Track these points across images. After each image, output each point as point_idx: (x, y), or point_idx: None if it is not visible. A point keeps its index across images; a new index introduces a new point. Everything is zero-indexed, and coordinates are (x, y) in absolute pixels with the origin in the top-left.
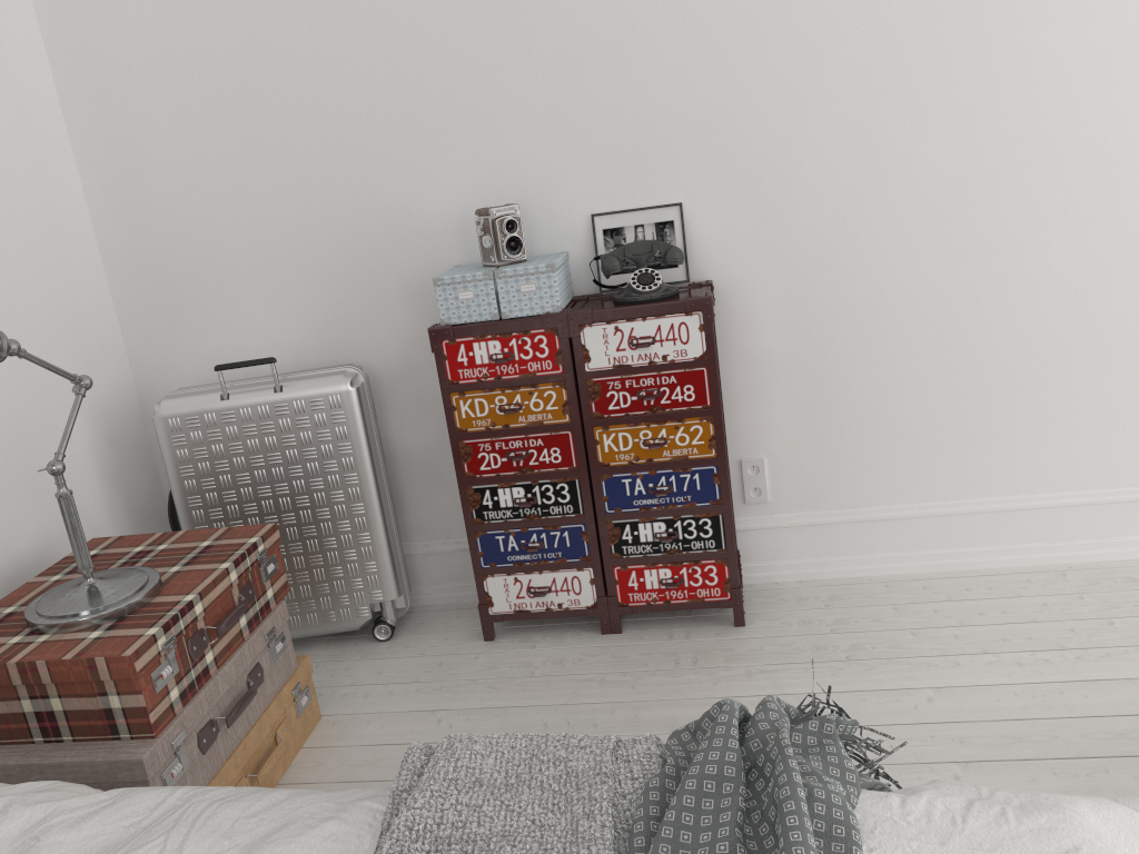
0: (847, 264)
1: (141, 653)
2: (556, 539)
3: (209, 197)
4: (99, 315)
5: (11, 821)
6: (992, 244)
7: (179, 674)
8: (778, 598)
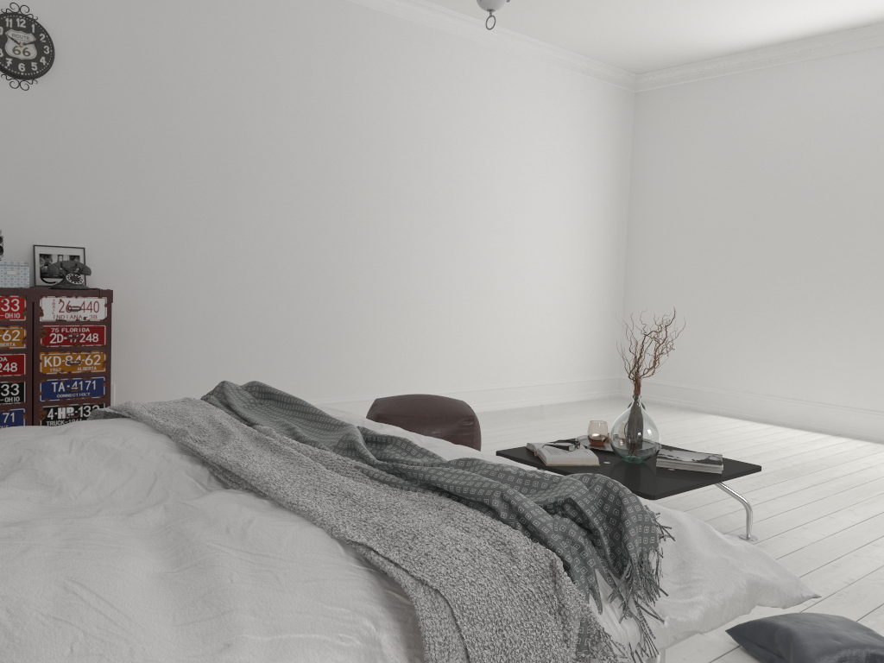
0: (162, 290)
1: None
2: (6, 417)
3: None
4: None
5: None
6: (224, 290)
7: None
8: None
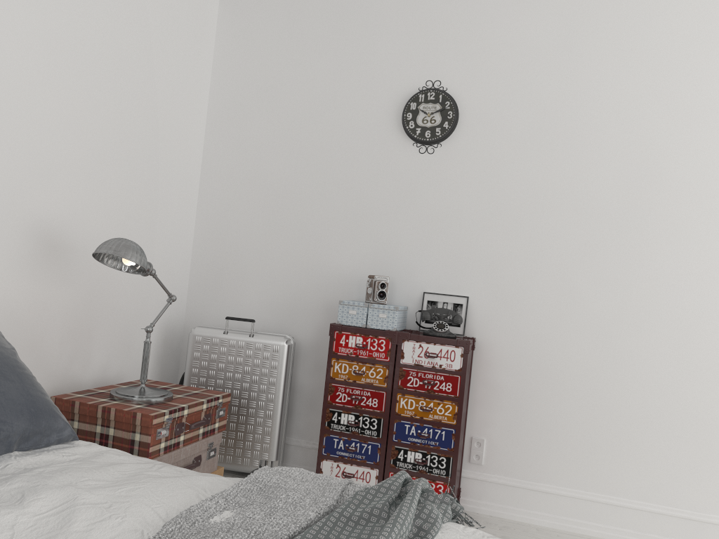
0: (545, 346)
1: (157, 417)
2: (364, 448)
3: (249, 242)
4: (181, 282)
5: (92, 447)
6: (622, 354)
7: (167, 437)
8: (475, 519)
